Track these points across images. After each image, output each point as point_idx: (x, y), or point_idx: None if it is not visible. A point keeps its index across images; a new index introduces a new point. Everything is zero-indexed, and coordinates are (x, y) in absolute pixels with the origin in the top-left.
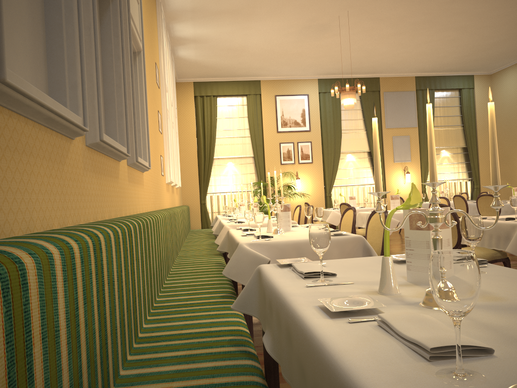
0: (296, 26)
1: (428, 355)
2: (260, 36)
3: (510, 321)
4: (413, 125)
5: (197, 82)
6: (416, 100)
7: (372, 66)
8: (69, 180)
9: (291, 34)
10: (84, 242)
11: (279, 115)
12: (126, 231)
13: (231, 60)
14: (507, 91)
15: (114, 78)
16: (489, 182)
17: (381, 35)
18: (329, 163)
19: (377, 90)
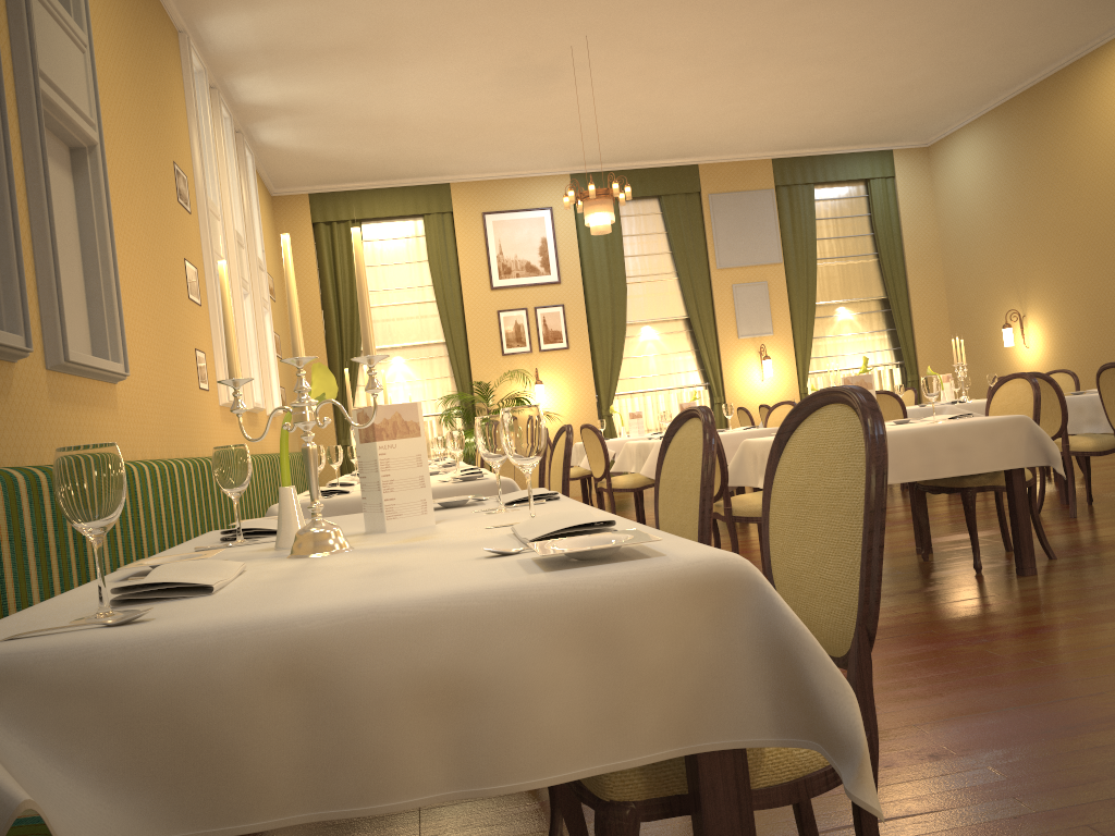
0: (489, 70)
1: (111, 599)
2: (422, 94)
3: (351, 561)
4: (774, 259)
5: (316, 194)
6: (776, 208)
7: (677, 143)
8: None
9: (484, 86)
10: None
11: (493, 254)
12: None
13: (377, 146)
14: (959, 179)
15: None
16: (938, 368)
17: (674, 80)
18: (604, 348)
19: (696, 191)
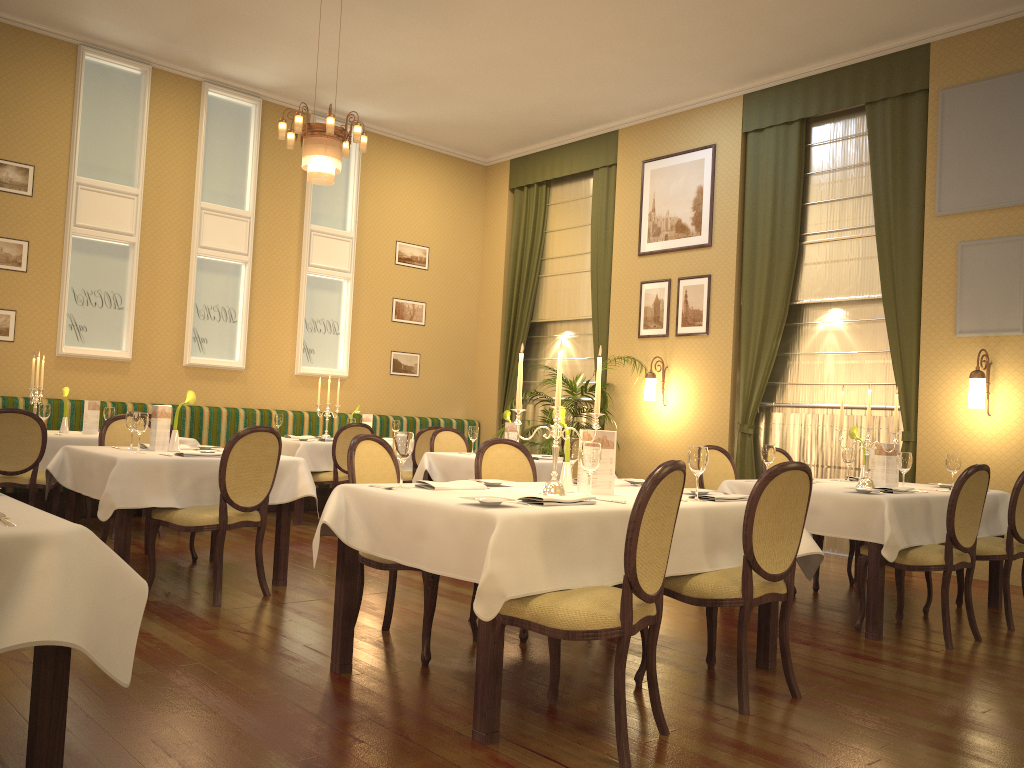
0: (348, 0)
1: None
2: (363, 43)
3: None
4: None
5: (515, 159)
6: None
7: (826, 20)
8: None
9: (390, 19)
10: None
11: (646, 212)
12: None
13: (463, 103)
14: None
15: None
16: None
17: None
18: (751, 337)
19: (918, 89)
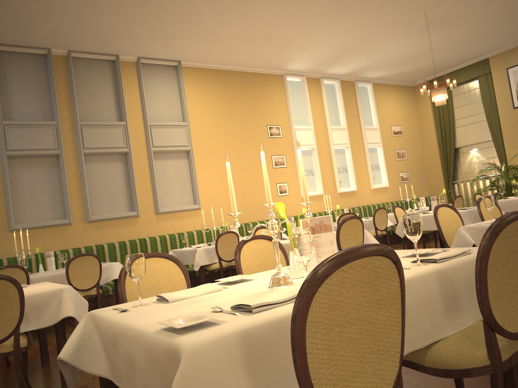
0: (409, 33)
1: None
2: (400, 48)
3: None
4: None
5: (429, 80)
6: None
7: None
8: (68, 236)
9: (420, 36)
10: (41, 255)
11: (513, 89)
12: (94, 248)
13: (423, 62)
14: None
15: (131, 185)
16: None
17: None
18: None
19: None
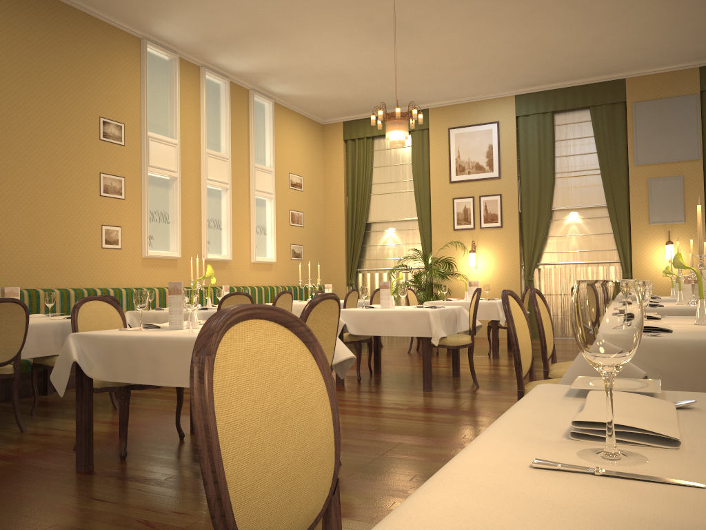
0: (357, 31)
1: None
2: (334, 53)
3: None
4: (692, 156)
5: (347, 121)
6: (700, 111)
7: (588, 64)
8: None
9: (369, 43)
10: None
11: (453, 158)
12: None
13: (351, 89)
14: None
15: None
16: None
17: (515, 17)
18: (530, 228)
19: (620, 101)
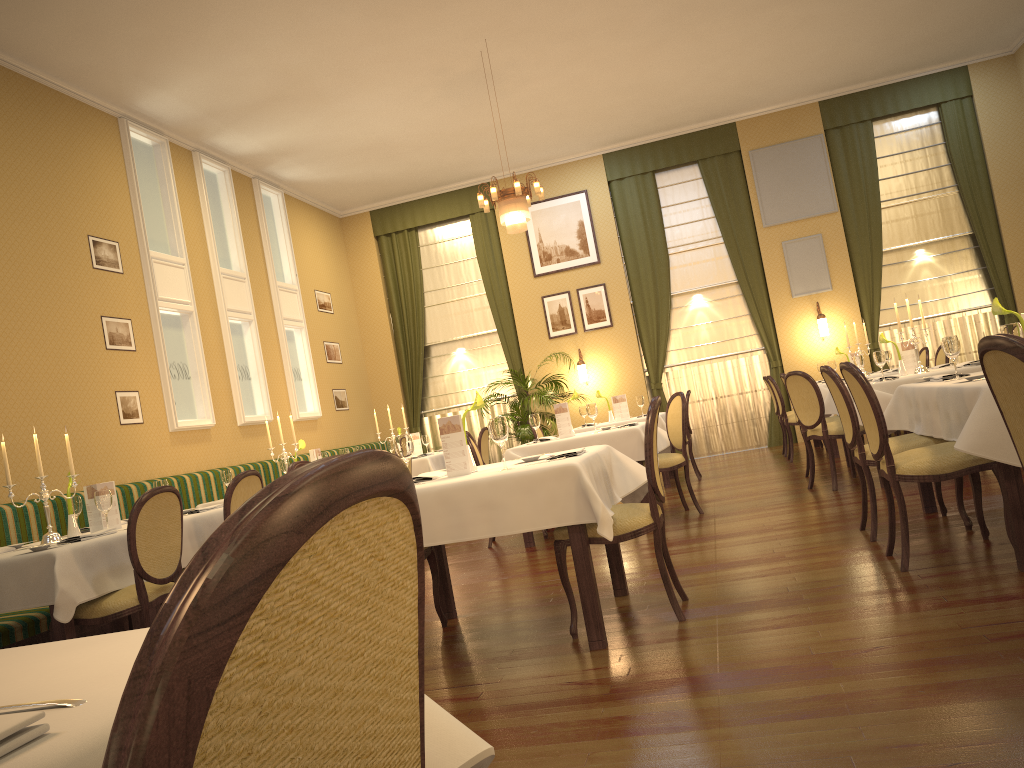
0: (424, 87)
1: None
2: (385, 118)
3: None
4: (828, 209)
5: (376, 210)
6: (827, 154)
7: (695, 107)
8: None
9: (435, 100)
10: None
11: (534, 243)
12: None
13: (392, 165)
14: None
15: None
16: None
17: (624, 55)
18: (648, 322)
19: (734, 150)
